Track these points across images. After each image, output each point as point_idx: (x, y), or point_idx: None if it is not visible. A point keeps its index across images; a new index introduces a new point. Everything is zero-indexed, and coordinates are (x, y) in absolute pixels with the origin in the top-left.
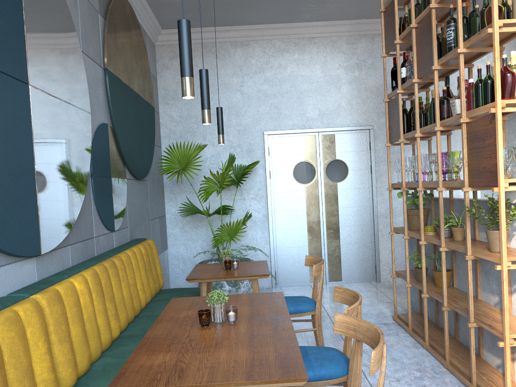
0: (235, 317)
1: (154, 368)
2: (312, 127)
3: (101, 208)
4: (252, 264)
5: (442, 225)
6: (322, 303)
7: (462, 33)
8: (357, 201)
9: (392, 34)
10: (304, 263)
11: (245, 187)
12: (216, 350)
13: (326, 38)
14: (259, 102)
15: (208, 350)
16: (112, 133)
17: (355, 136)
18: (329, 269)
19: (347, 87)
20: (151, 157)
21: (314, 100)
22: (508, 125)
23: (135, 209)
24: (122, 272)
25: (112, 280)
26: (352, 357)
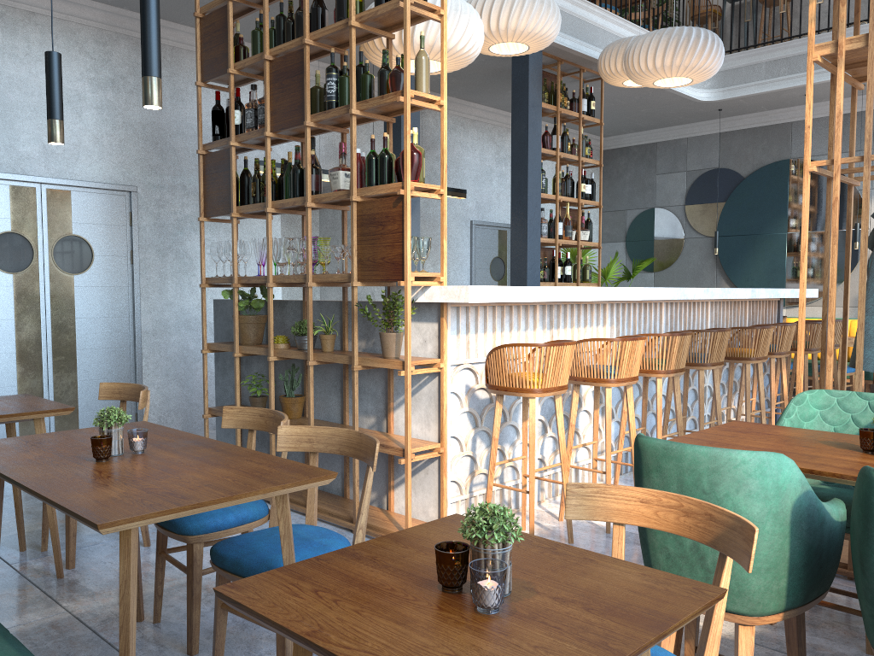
0: (145, 443)
1: (123, 499)
2: (28, 173)
3: None
4: (9, 399)
5: (311, 332)
6: None
7: (355, 90)
8: (107, 309)
9: (219, 57)
10: None
11: None
12: (179, 474)
13: (59, 22)
14: None
15: (167, 476)
16: None
17: (107, 199)
18: (58, 424)
19: (94, 116)
20: None
21: (34, 125)
22: None
23: None
24: None
25: None
26: None
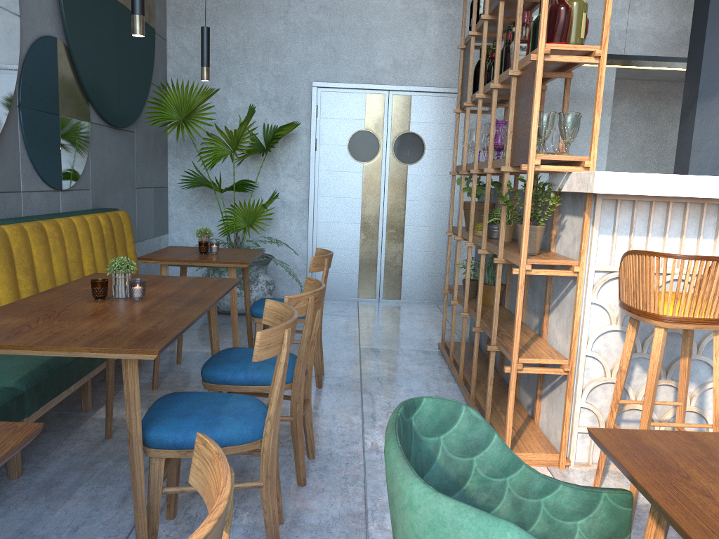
0: (140, 292)
1: None
2: (380, 83)
3: (36, 154)
4: (241, 251)
5: (485, 220)
6: (360, 322)
7: None
8: (432, 194)
9: None
10: (352, 271)
11: (280, 159)
12: (83, 320)
13: None
14: (310, 38)
15: (74, 319)
16: (65, 53)
17: (440, 101)
18: (385, 282)
19: (436, 30)
20: (142, 100)
21: (388, 43)
22: (666, 110)
23: (106, 168)
24: (55, 241)
25: (34, 248)
26: (298, 360)
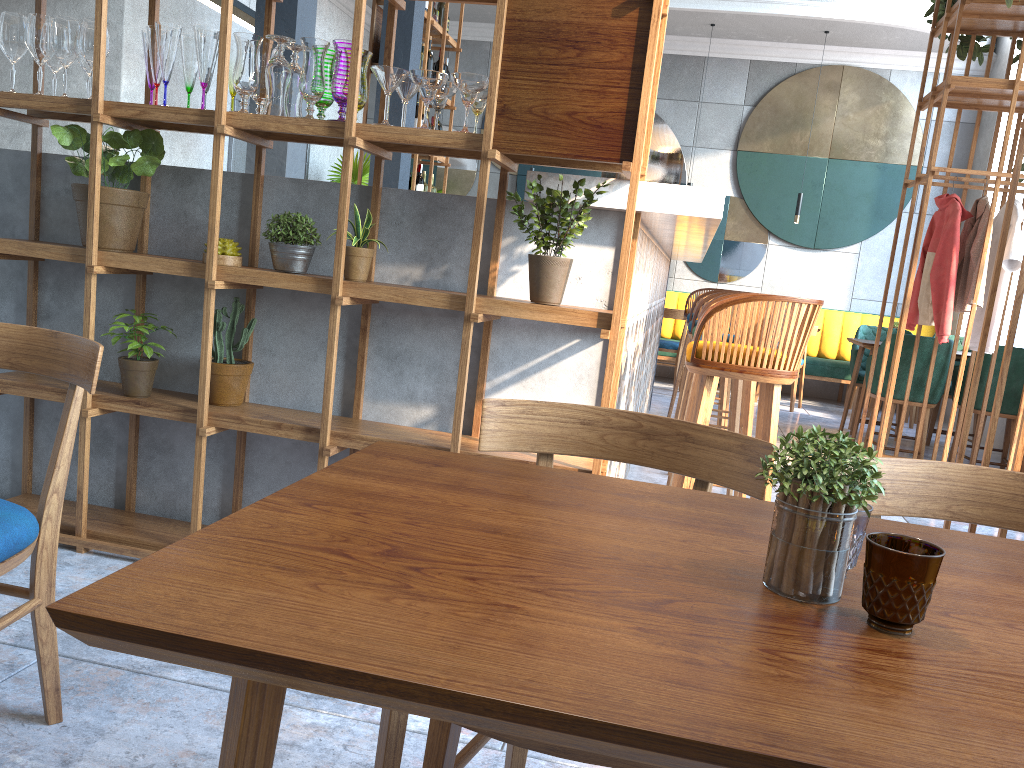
0: None
1: None
2: None
3: None
4: None
5: (344, 239)
6: None
7: None
8: None
9: None
10: None
11: None
12: None
13: None
14: None
15: None
16: None
17: None
18: None
19: None
20: None
21: None
22: None
23: None
24: None
25: None
26: None
